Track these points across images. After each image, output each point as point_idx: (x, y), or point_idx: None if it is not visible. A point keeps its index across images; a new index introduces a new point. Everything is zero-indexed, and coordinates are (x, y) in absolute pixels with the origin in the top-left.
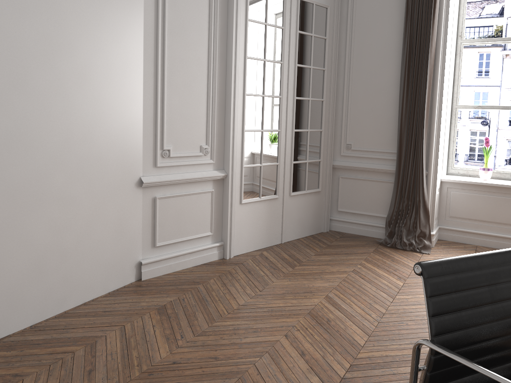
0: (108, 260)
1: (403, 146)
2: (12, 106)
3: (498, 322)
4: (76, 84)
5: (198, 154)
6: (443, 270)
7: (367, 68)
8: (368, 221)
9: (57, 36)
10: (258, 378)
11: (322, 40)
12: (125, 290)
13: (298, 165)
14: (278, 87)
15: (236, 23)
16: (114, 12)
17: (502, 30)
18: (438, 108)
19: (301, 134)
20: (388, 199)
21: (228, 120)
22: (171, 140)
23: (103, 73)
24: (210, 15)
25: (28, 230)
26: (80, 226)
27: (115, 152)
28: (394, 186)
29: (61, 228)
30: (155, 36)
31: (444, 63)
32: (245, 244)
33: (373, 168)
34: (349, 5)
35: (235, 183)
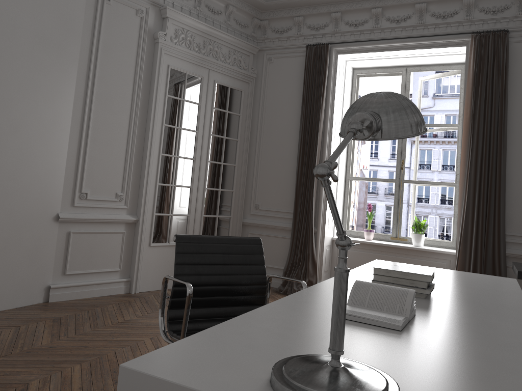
0: (19, 279)
1: (298, 206)
2: None
3: (226, 276)
4: (9, 132)
5: (113, 200)
6: (190, 239)
7: (273, 141)
8: (270, 273)
9: None
10: (113, 358)
11: (236, 116)
12: (31, 307)
13: (208, 219)
14: (192, 150)
15: (156, 97)
16: (49, 82)
17: None
18: None
19: (213, 192)
20: (287, 253)
21: (143, 174)
22: (90, 185)
23: (34, 126)
24: (134, 90)
25: None
26: None
27: (37, 189)
28: (290, 241)
29: None
30: (84, 102)
31: (331, 140)
32: (152, 283)
33: (274, 225)
34: (261, 90)
35: (146, 227)
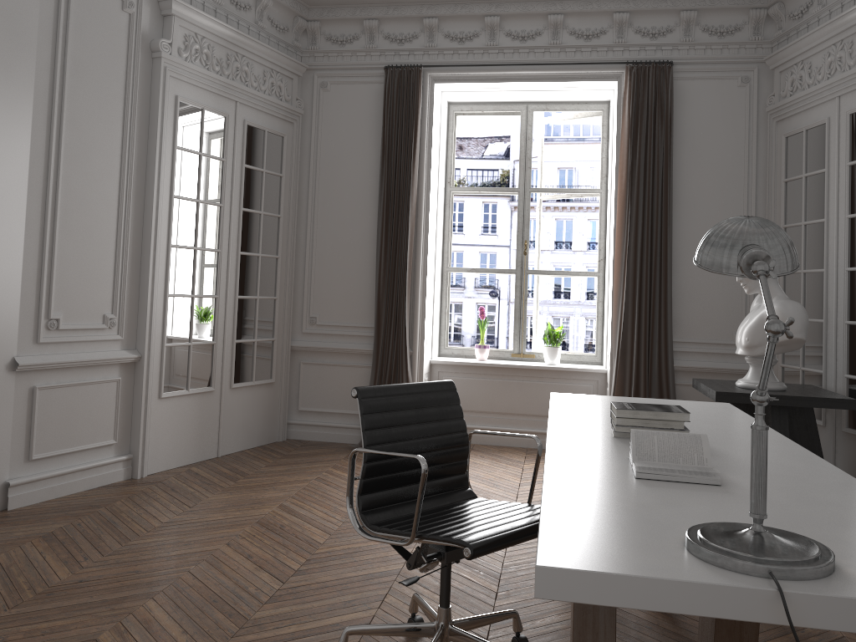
0: None
1: (382, 318)
2: None
3: (424, 439)
4: None
5: (101, 327)
6: (375, 393)
7: (336, 217)
8: (339, 422)
9: None
10: (194, 581)
11: (277, 177)
12: None
13: (243, 346)
14: (216, 237)
15: (160, 151)
16: None
17: (509, 175)
18: (423, 270)
19: (248, 303)
20: None
21: (146, 280)
22: (62, 305)
23: None
24: (124, 139)
25: None
26: None
27: None
28: (372, 371)
29: None
30: (46, 163)
31: (428, 214)
32: (165, 458)
33: (345, 348)
34: (312, 135)
35: (153, 368)
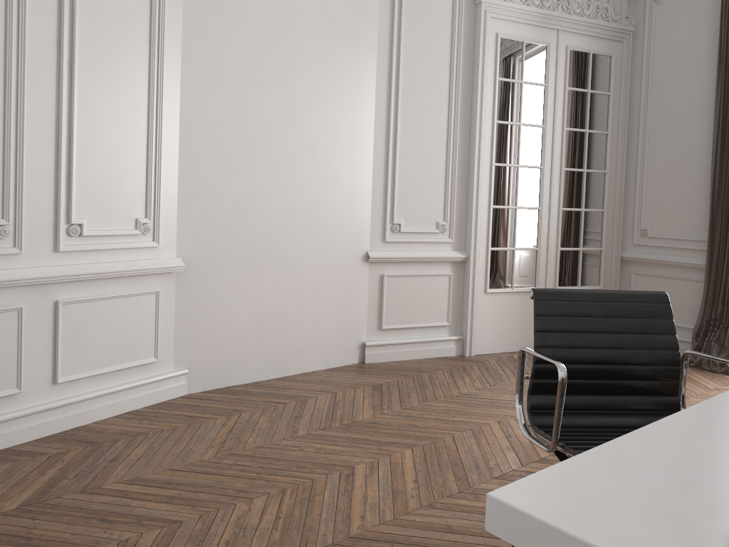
0: (330, 334)
1: (715, 231)
2: (247, 173)
3: (613, 350)
4: (304, 153)
5: (434, 231)
6: (555, 296)
7: (668, 130)
8: None
9: (288, 108)
10: (451, 444)
11: (604, 96)
12: (345, 369)
13: (568, 253)
14: (538, 155)
15: (482, 84)
16: (344, 82)
17: None
18: None
19: (572, 215)
20: (698, 304)
21: (471, 193)
22: (403, 213)
23: (331, 142)
24: (451, 77)
25: (255, 289)
26: (303, 294)
27: (341, 222)
28: (704, 286)
29: (284, 292)
30: (388, 103)
31: None
32: (491, 343)
33: (675, 261)
34: (644, 51)
35: (479, 267)
